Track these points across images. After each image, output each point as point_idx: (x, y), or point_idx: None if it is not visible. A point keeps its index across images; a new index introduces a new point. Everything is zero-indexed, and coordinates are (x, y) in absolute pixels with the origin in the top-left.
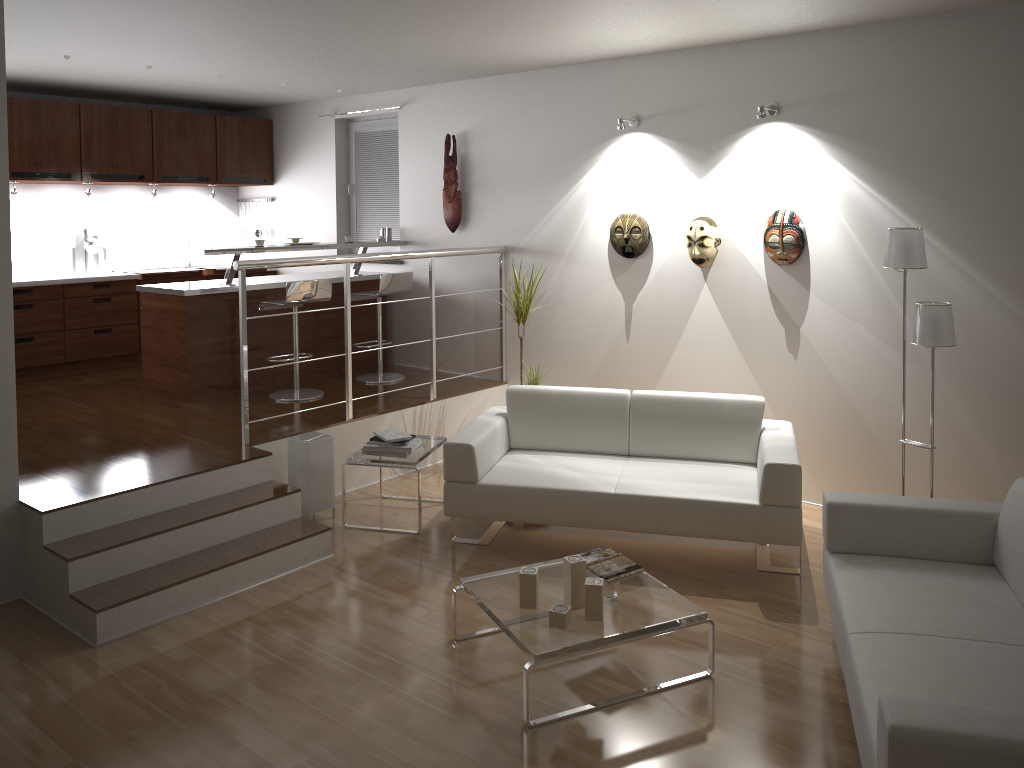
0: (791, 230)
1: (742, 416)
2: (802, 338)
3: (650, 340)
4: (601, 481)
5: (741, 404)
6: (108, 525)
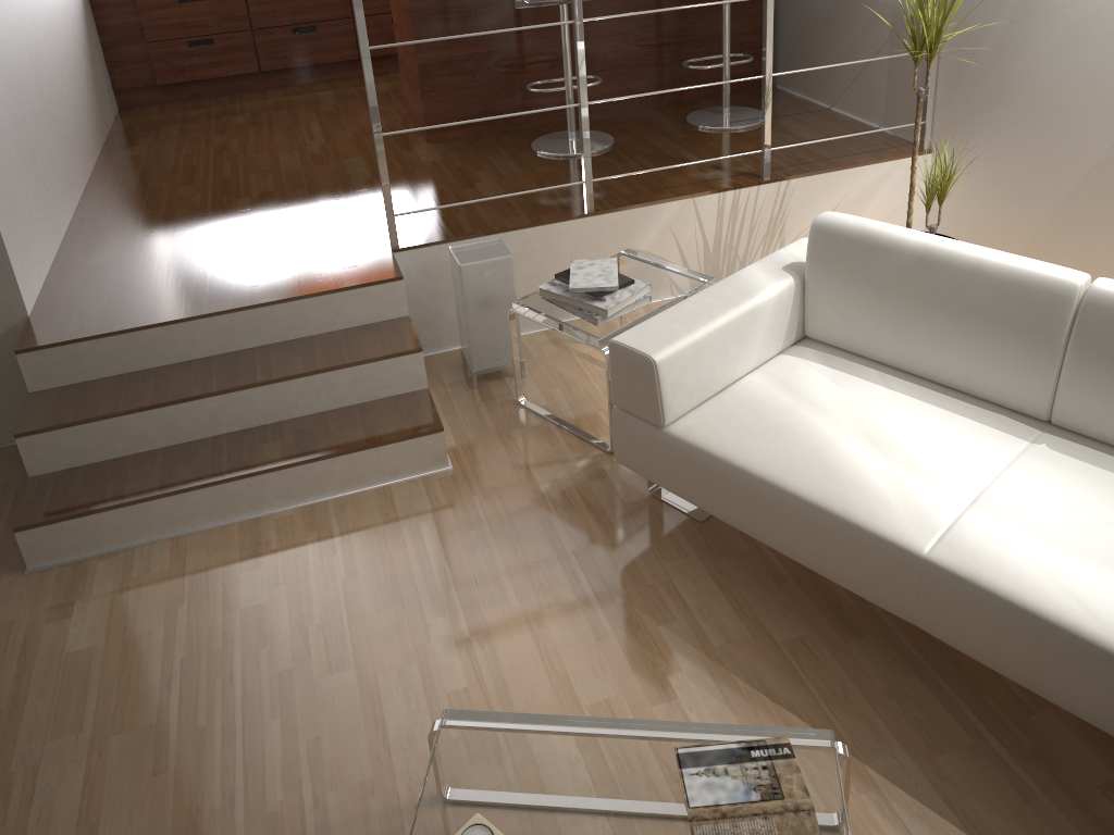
0: None
1: None
2: None
3: None
4: (916, 507)
5: None
6: (127, 371)
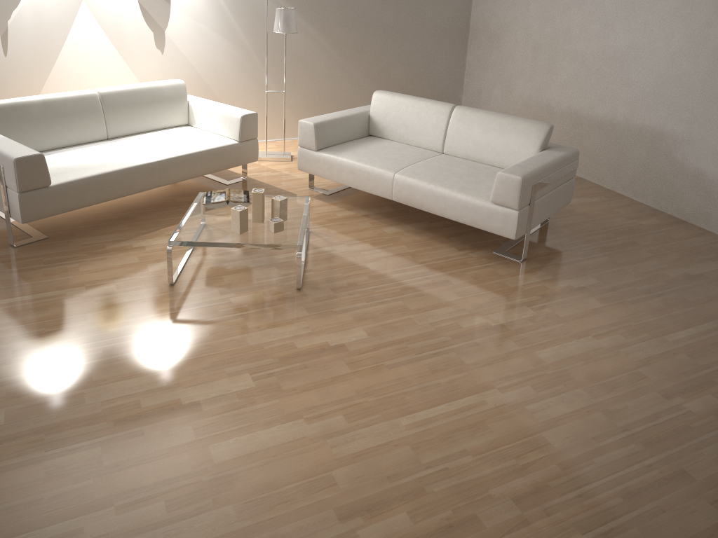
0: None
1: (176, 94)
2: (167, 38)
3: (31, 52)
4: (137, 156)
5: (173, 86)
6: None
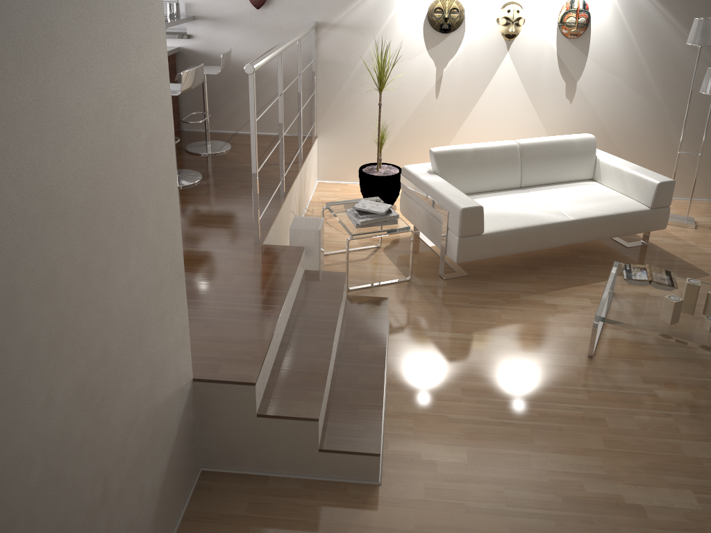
0: (584, 14)
1: (586, 149)
2: (577, 89)
3: (457, 96)
4: (552, 213)
5: (584, 141)
6: (272, 367)
